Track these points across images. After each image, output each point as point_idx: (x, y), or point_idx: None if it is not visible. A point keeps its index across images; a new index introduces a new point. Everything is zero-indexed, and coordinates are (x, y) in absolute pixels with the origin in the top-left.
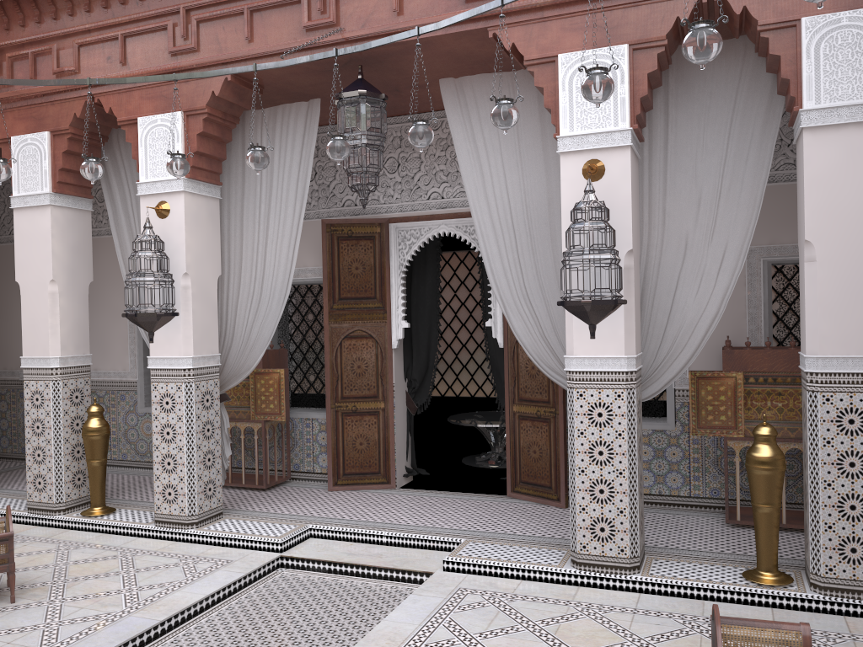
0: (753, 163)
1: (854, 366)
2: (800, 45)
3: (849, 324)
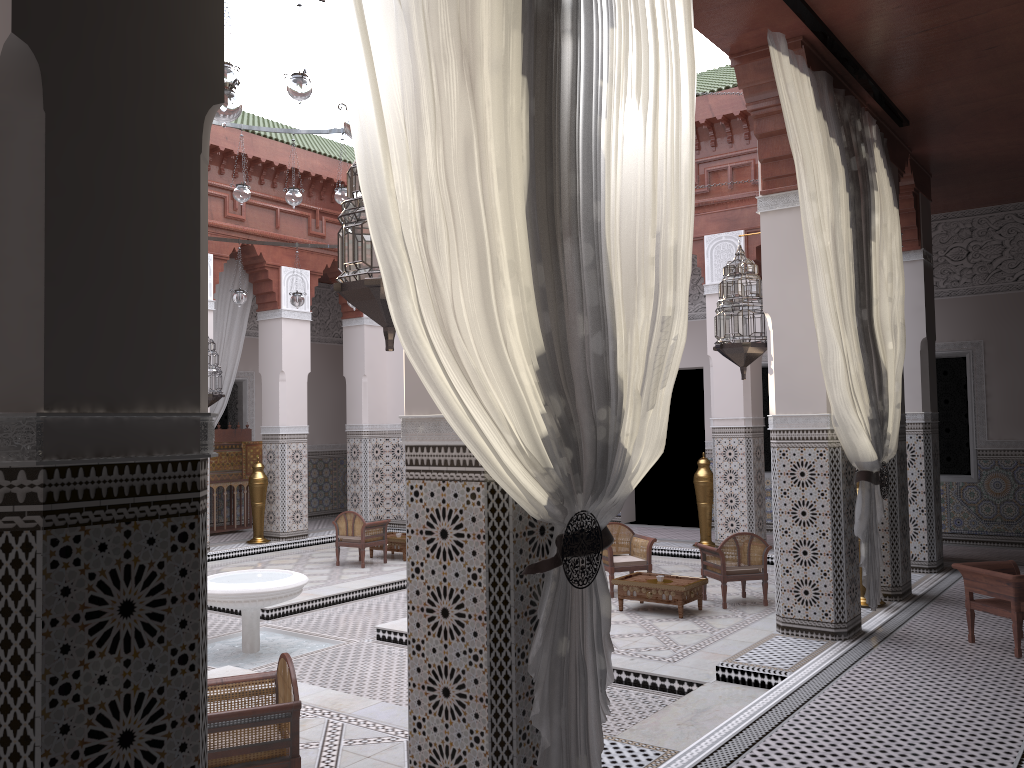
0: (239, 326)
1: (298, 430)
2: (280, 278)
3: (296, 411)
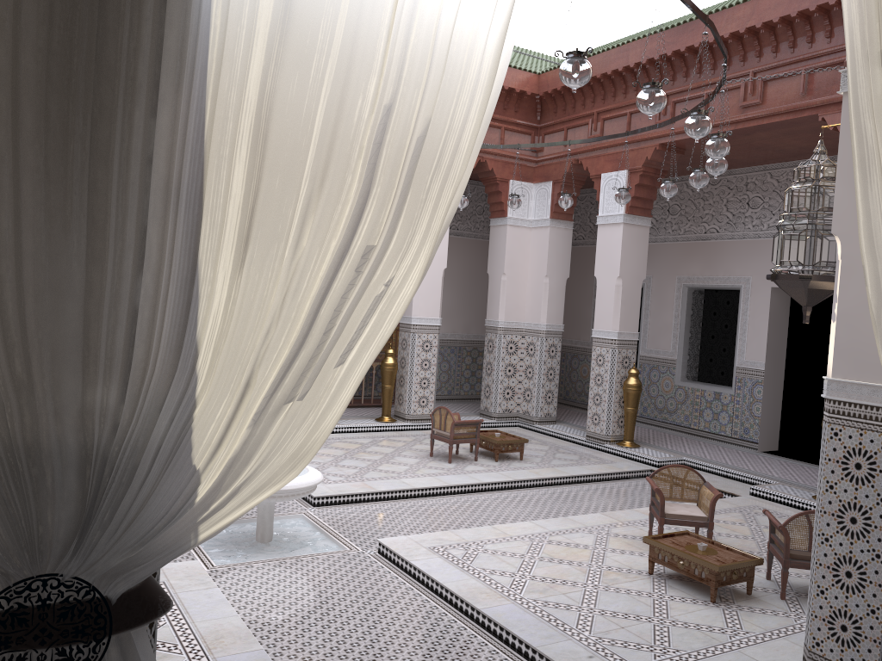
0: None
1: (429, 322)
2: None
3: (429, 304)
